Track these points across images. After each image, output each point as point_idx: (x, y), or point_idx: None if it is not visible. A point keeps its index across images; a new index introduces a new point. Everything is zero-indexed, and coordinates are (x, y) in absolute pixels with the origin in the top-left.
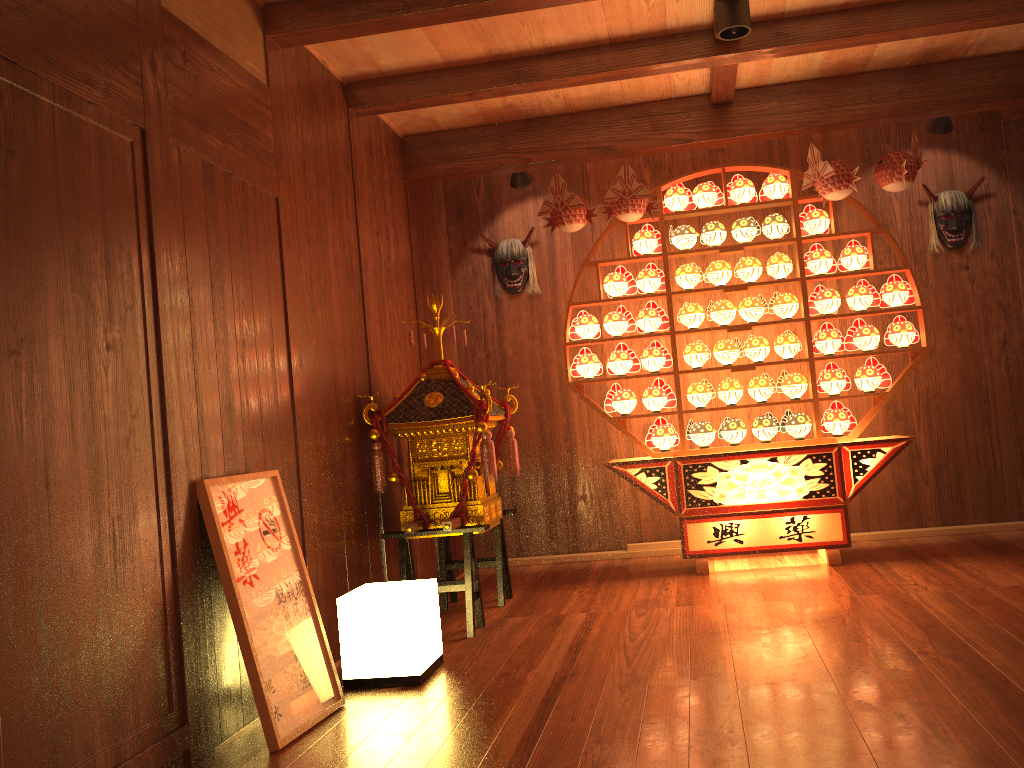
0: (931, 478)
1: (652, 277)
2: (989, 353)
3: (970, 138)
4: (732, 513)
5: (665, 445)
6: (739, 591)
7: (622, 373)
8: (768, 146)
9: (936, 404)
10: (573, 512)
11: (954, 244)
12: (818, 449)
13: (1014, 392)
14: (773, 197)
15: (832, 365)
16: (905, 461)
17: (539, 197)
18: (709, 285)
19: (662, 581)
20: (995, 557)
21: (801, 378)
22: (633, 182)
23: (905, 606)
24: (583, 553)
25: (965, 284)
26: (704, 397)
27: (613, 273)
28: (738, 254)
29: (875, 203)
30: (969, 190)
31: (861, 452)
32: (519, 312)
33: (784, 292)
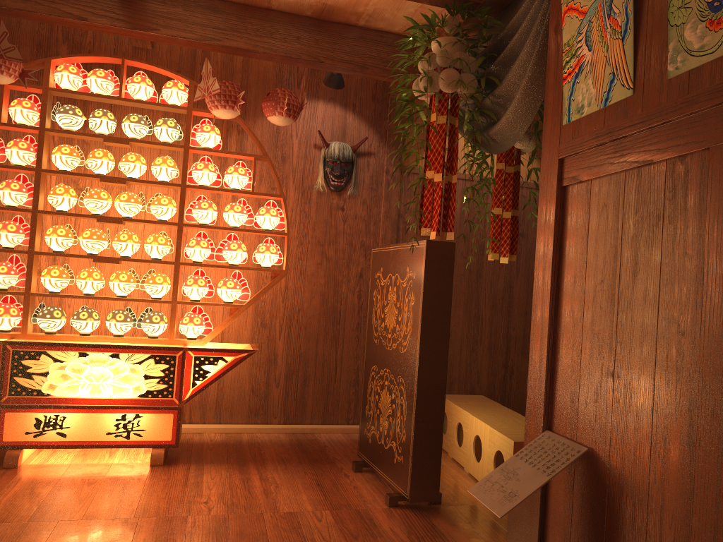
0: (282, 382)
1: (22, 149)
2: (347, 283)
3: (364, 103)
4: (60, 405)
5: (4, 326)
6: (18, 501)
7: None
8: (192, 60)
9: (298, 319)
10: None
11: (336, 187)
12: (163, 351)
13: (361, 318)
14: (170, 102)
15: (201, 272)
16: (263, 365)
17: None
18: (109, 174)
19: None
20: (303, 467)
21: (164, 279)
22: (4, 41)
23: (167, 540)
24: None
25: (339, 222)
26: (58, 282)
27: None
28: (144, 151)
29: (278, 136)
30: (355, 145)
31: (205, 358)
32: None
33: None
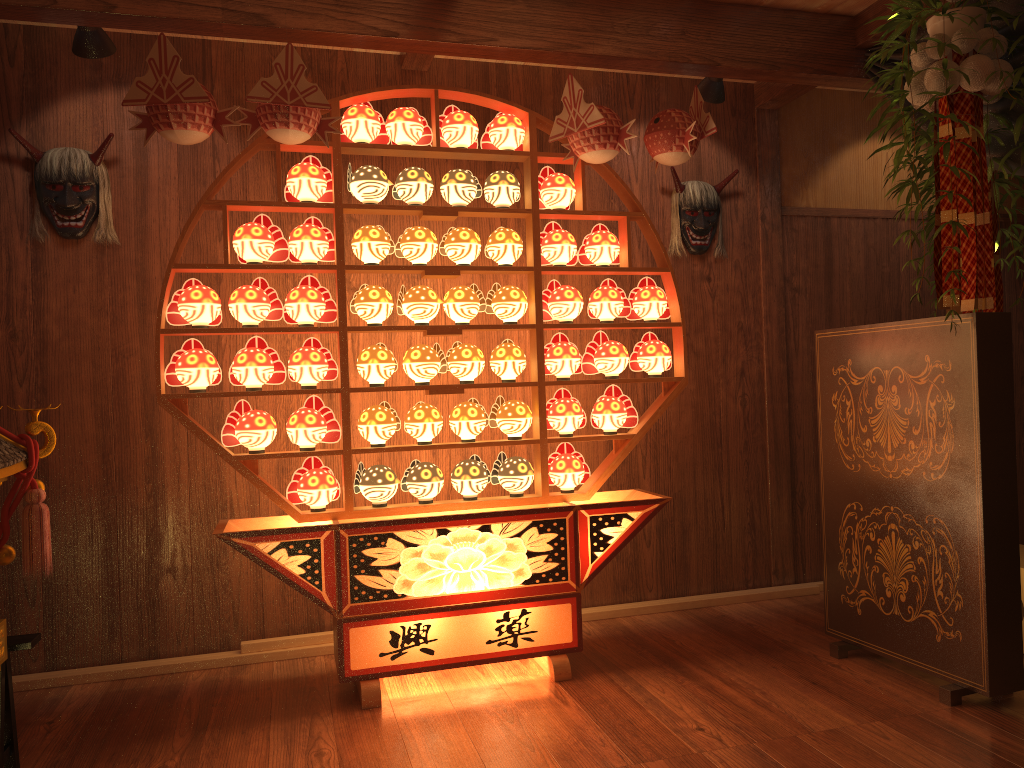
0: (654, 538)
1: (317, 239)
2: (726, 385)
3: (722, 121)
4: (421, 609)
5: (320, 502)
6: (445, 757)
7: (256, 386)
8: (484, 81)
9: (665, 445)
10: (153, 594)
11: (699, 248)
12: (548, 513)
13: (748, 434)
14: (503, 146)
15: (564, 392)
16: None
17: (126, 89)
18: (390, 262)
19: (308, 730)
20: (760, 659)
21: (526, 409)
22: (301, 79)
23: None
24: (166, 659)
25: (706, 299)
26: (386, 430)
27: (252, 224)
28: (434, 224)
29: None
30: (719, 184)
31: (603, 518)
32: (77, 269)
33: (492, 284)
